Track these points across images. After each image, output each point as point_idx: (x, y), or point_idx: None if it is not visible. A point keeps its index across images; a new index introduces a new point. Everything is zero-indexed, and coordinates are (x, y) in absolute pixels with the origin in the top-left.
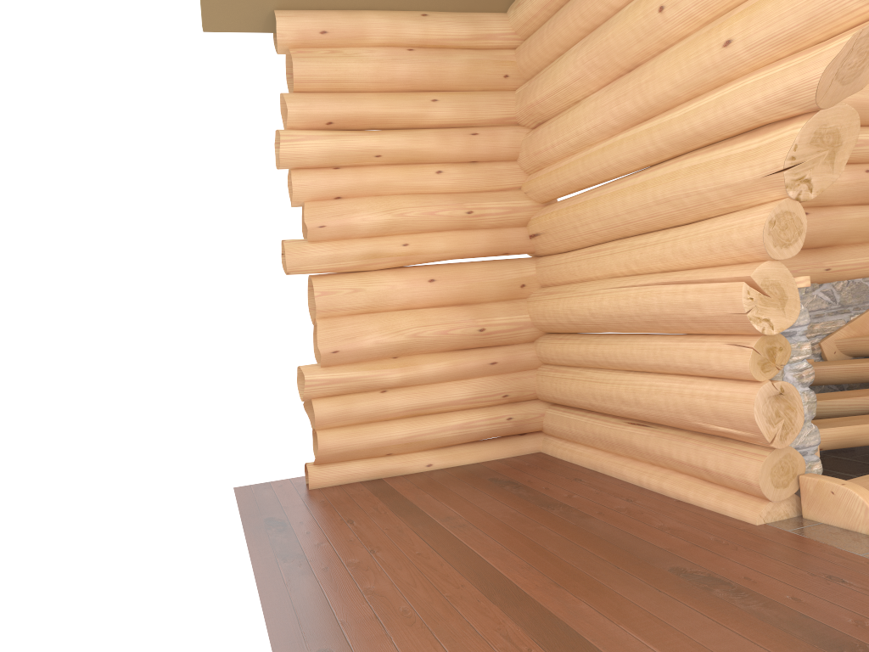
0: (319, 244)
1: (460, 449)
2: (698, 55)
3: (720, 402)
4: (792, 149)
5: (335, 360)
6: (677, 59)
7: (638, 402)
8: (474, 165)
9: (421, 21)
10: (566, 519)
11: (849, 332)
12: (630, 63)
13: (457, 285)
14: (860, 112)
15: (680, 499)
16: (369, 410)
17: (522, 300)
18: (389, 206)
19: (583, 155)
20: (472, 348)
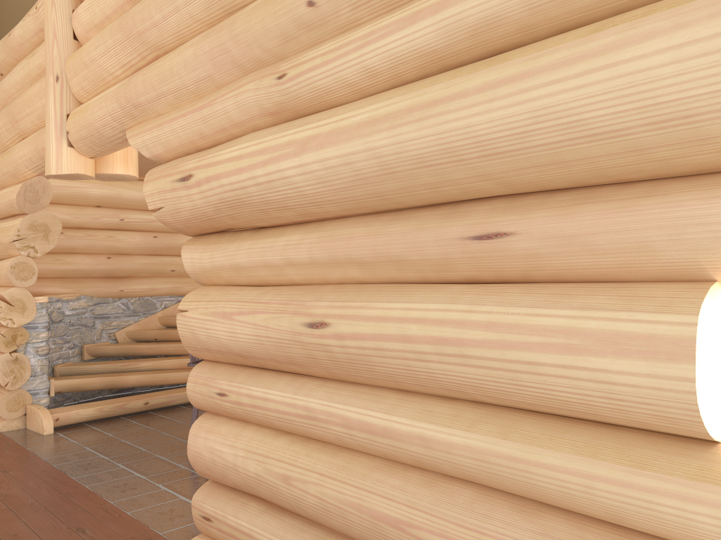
0: None
1: None
2: None
3: None
4: (17, 231)
5: None
6: None
7: None
8: None
9: None
10: None
11: (136, 327)
12: None
13: None
14: None
15: None
16: None
17: None
18: None
19: None
20: None
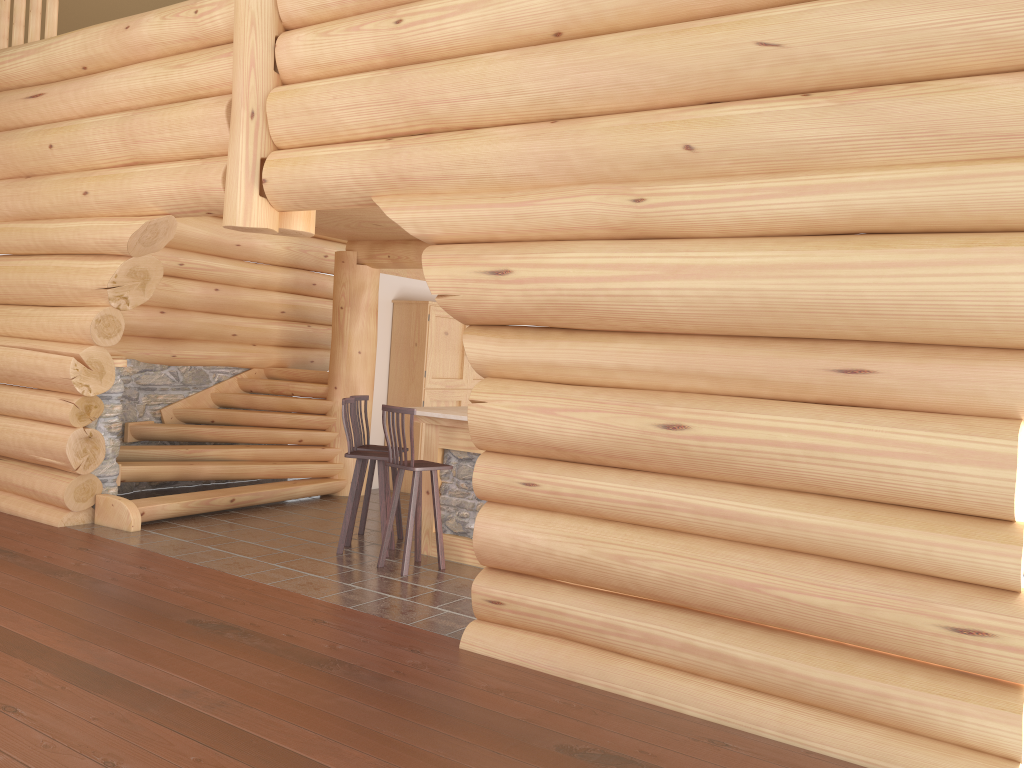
0: None
1: None
2: (68, 192)
3: (48, 440)
4: (114, 277)
5: None
6: (56, 188)
7: None
8: None
9: None
10: None
11: (185, 404)
12: (28, 171)
13: None
14: (216, 247)
15: (12, 514)
16: None
17: None
18: None
19: None
20: None
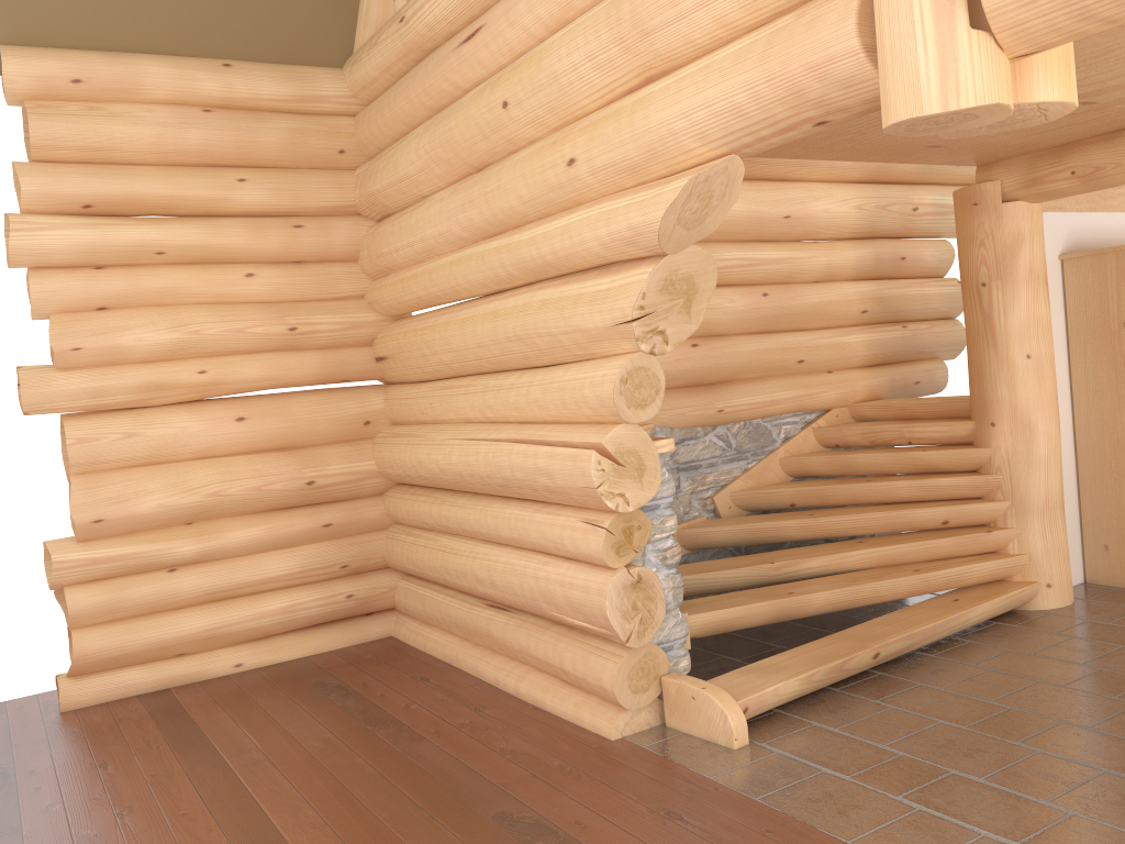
0: (74, 372)
1: (283, 640)
2: (543, 170)
3: (573, 592)
4: (640, 298)
5: (99, 532)
6: (523, 170)
7: (493, 583)
8: (300, 266)
9: (222, 74)
10: (392, 745)
11: (745, 482)
12: (479, 161)
13: (277, 424)
14: (756, 226)
15: (537, 705)
16: (151, 597)
17: (367, 440)
18: (178, 321)
19: (431, 267)
20: (299, 506)
